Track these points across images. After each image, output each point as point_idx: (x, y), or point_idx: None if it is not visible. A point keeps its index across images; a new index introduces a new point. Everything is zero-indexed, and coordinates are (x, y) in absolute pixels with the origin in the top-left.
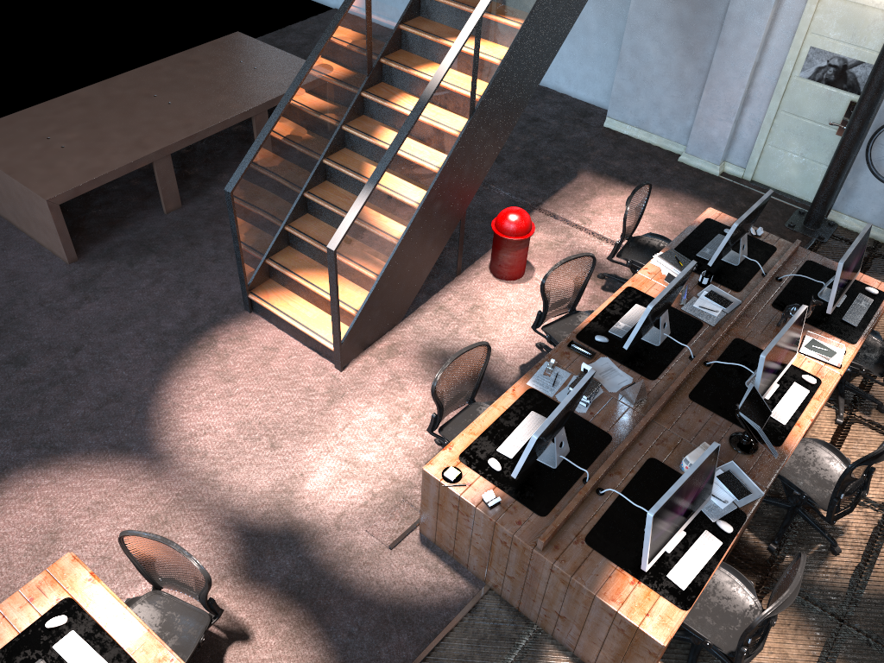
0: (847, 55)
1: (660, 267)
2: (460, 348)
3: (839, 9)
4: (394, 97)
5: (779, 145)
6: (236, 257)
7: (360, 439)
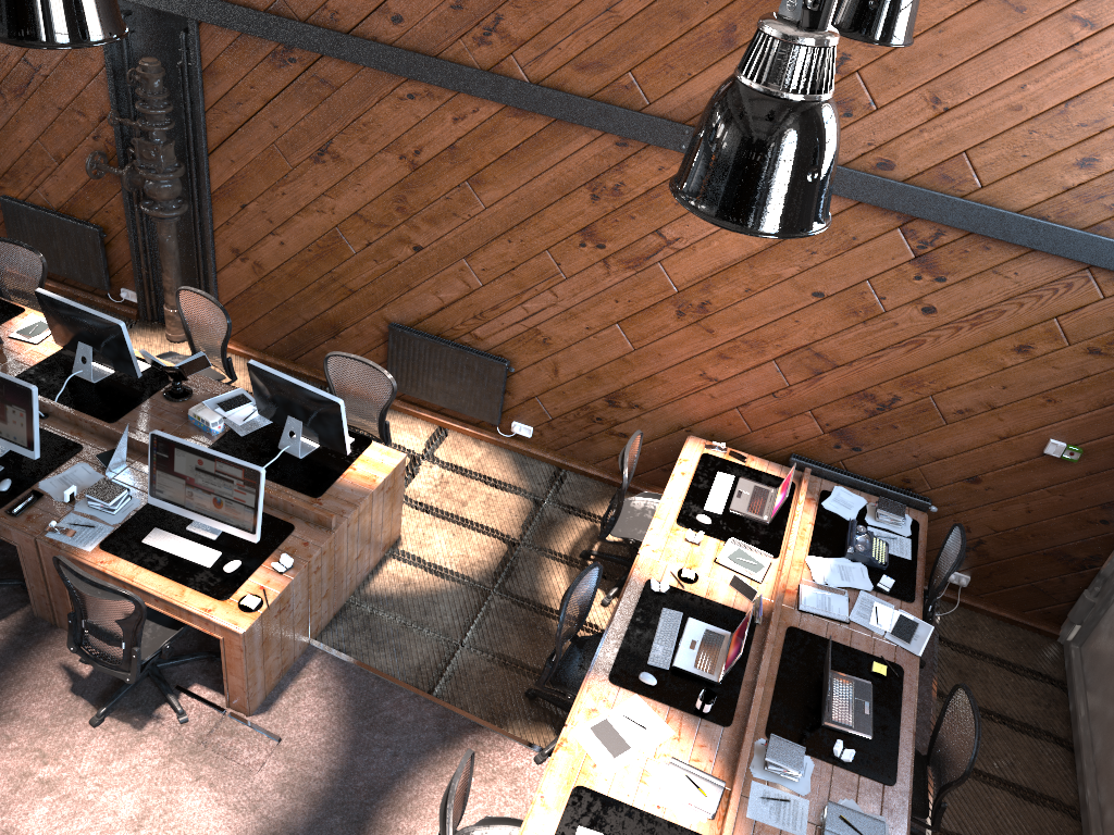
0: None
1: None
2: None
3: None
4: None
5: None
6: None
7: (92, 822)
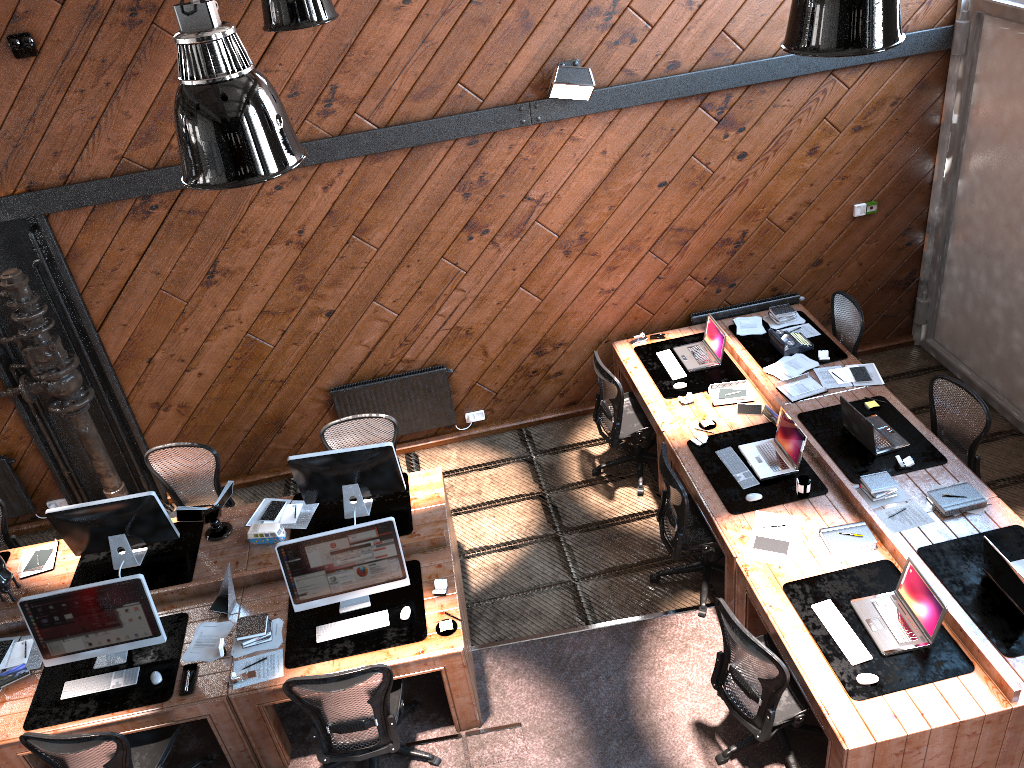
0: None
1: None
2: None
3: None
4: None
5: None
6: None
7: None
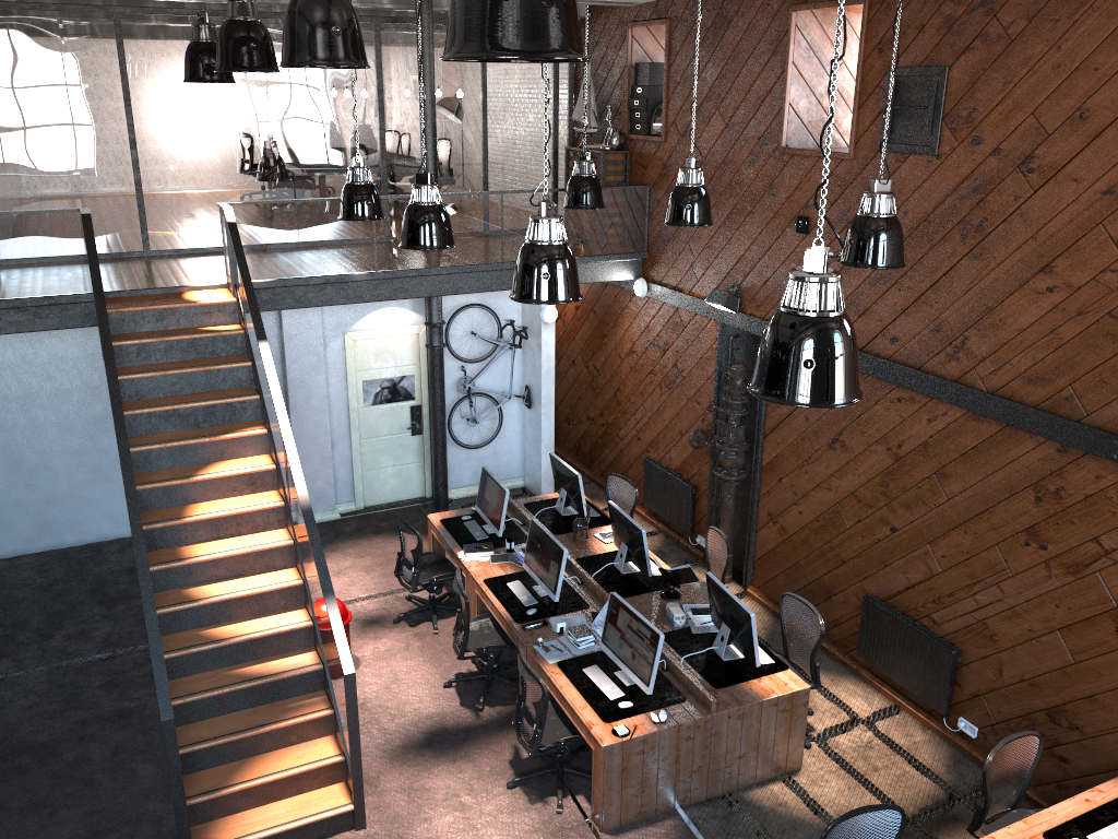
0: (392, 375)
1: (475, 558)
2: (407, 733)
3: (371, 345)
4: (182, 554)
5: (373, 466)
6: (177, 810)
7: None
